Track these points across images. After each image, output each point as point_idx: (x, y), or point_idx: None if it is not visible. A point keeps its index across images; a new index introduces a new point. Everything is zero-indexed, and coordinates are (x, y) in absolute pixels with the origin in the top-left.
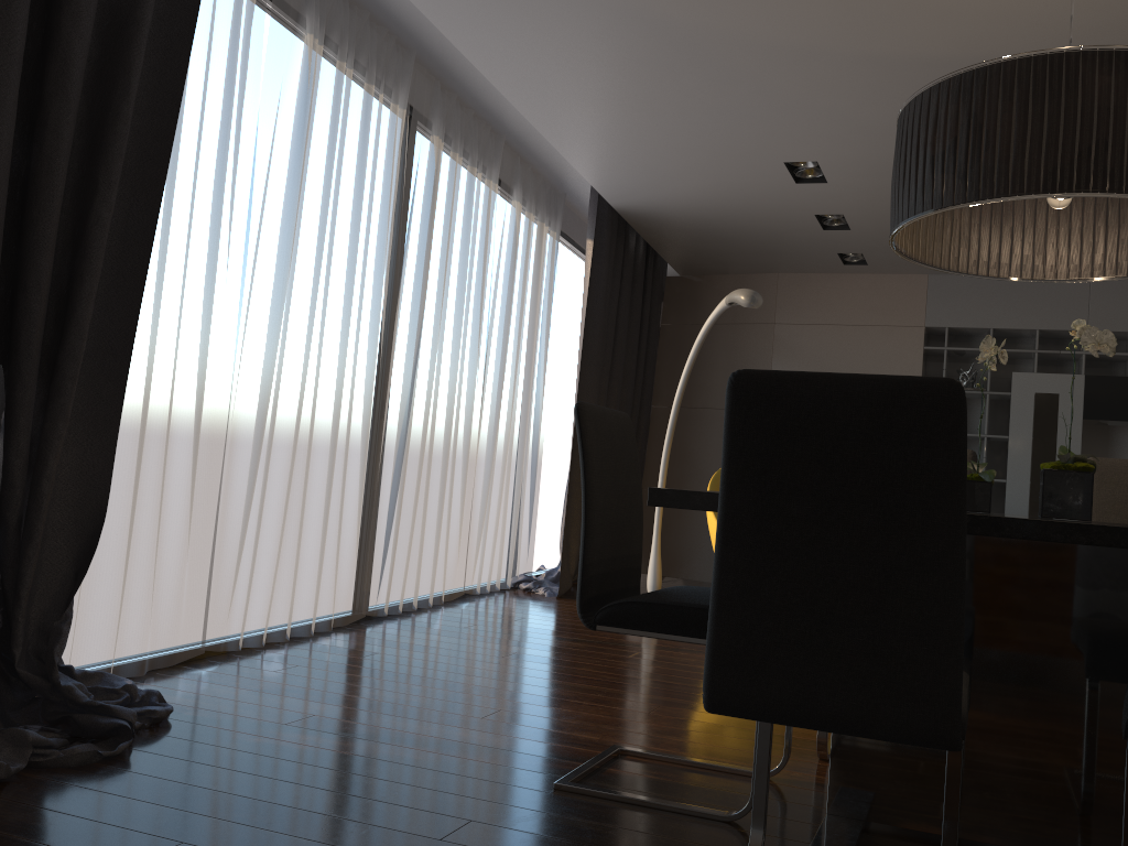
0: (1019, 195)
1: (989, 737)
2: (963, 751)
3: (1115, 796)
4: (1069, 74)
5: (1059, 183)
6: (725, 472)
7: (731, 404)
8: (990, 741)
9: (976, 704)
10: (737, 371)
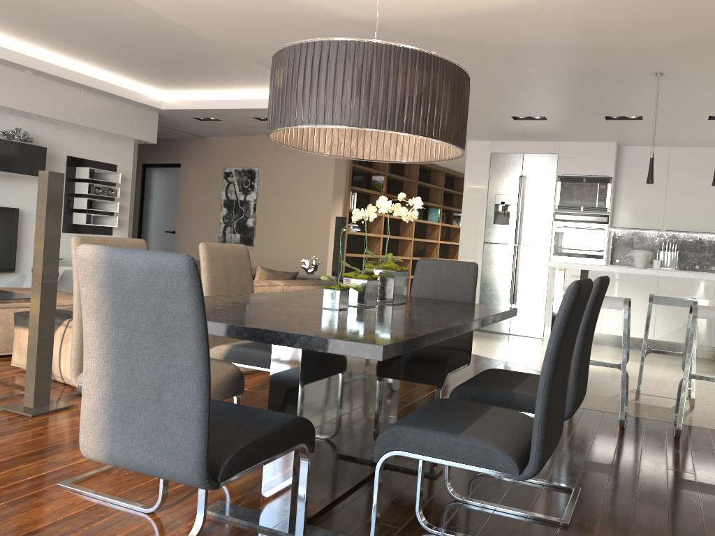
0: (448, 143)
1: (344, 437)
2: (336, 451)
3: (372, 441)
4: (463, 82)
5: (457, 141)
6: (561, 339)
7: (575, 301)
8: (344, 439)
9: (341, 421)
10: (579, 282)
